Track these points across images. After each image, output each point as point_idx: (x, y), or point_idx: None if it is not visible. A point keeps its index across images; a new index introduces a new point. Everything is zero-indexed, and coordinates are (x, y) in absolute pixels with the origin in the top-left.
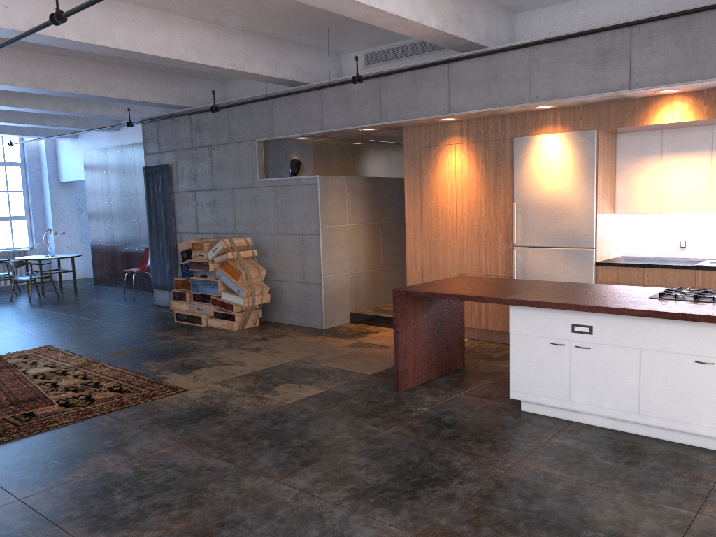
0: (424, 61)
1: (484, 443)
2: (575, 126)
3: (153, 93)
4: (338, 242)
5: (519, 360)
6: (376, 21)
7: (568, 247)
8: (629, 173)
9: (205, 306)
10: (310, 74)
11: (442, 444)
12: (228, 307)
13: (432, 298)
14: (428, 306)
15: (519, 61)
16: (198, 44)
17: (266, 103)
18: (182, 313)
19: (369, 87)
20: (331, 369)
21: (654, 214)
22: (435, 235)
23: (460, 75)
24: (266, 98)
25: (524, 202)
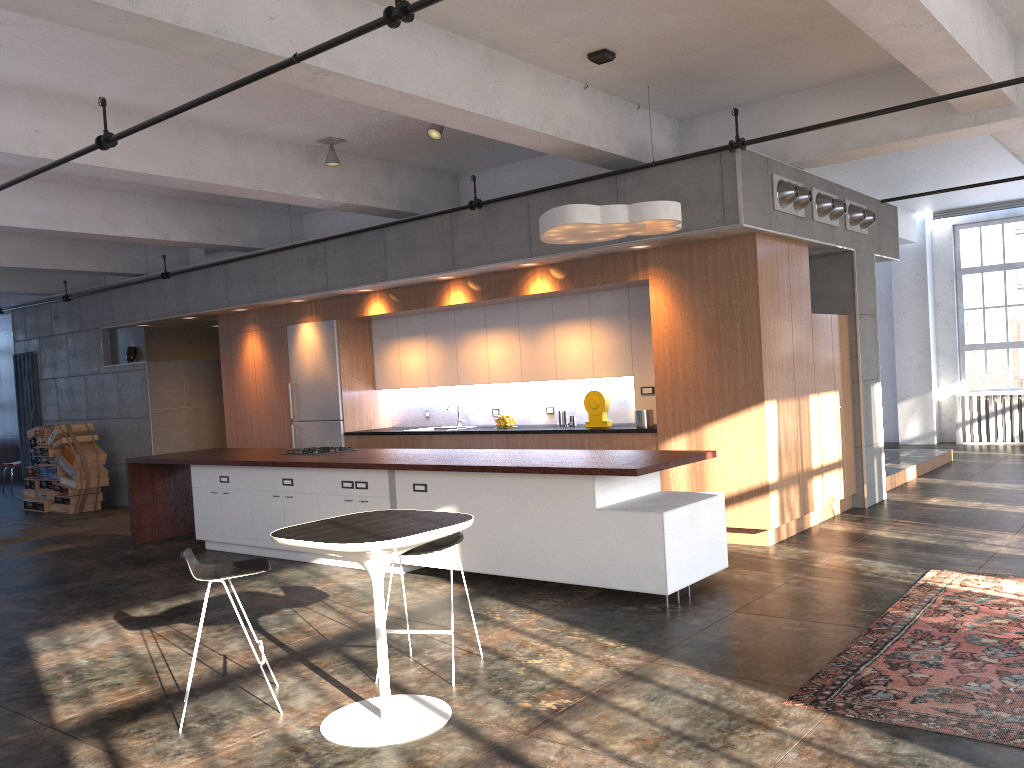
0: (210, 261)
1: (137, 565)
2: (324, 316)
3: (12, 283)
4: (175, 424)
5: (198, 508)
6: (126, 240)
7: (328, 420)
8: (381, 353)
9: (47, 492)
10: (147, 265)
11: (106, 567)
12: (65, 491)
13: (176, 466)
14: (171, 473)
15: (266, 265)
16: (14, 250)
17: (107, 293)
18: (29, 501)
19: (177, 281)
20: (107, 534)
21: (408, 388)
22: (244, 414)
23: (233, 274)
24: (104, 289)
25: (296, 382)
